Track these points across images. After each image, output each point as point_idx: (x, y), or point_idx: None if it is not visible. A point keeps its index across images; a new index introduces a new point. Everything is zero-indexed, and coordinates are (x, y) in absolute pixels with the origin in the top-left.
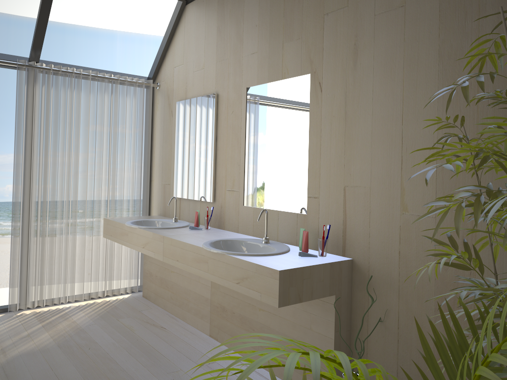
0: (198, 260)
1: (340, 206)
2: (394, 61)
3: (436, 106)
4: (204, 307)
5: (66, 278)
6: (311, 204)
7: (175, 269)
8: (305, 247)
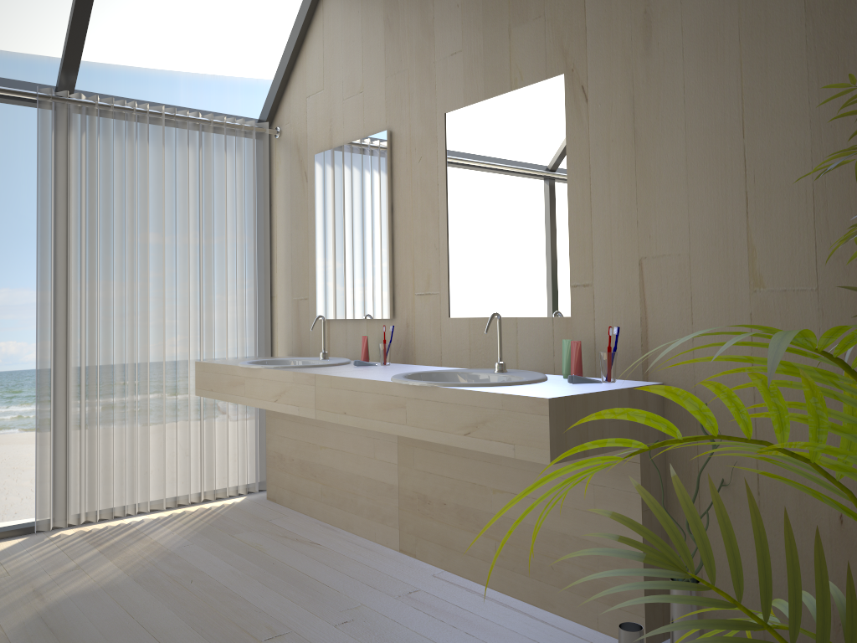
0: (385, 406)
1: (635, 293)
2: (722, 31)
3: (806, 97)
4: (387, 501)
5: (133, 470)
6: (579, 298)
7: (327, 443)
8: (577, 368)
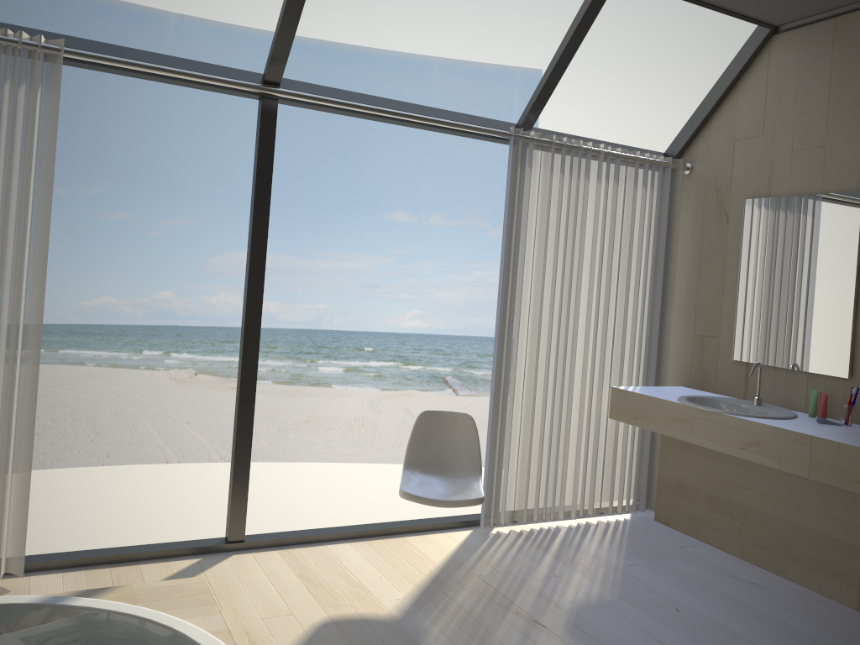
0: None
1: None
2: None
3: None
4: (842, 558)
5: (554, 481)
6: None
7: (752, 485)
8: None
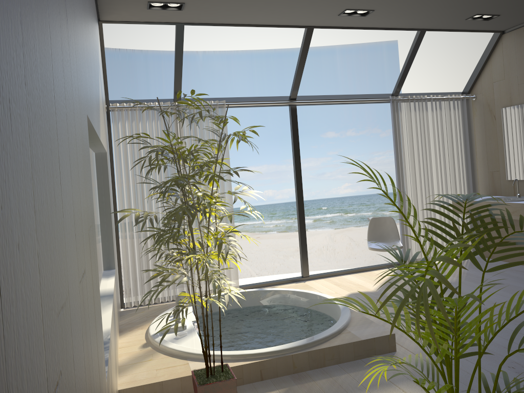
0: None
1: None
2: None
3: None
4: None
5: None
6: None
7: (522, 232)
8: None
